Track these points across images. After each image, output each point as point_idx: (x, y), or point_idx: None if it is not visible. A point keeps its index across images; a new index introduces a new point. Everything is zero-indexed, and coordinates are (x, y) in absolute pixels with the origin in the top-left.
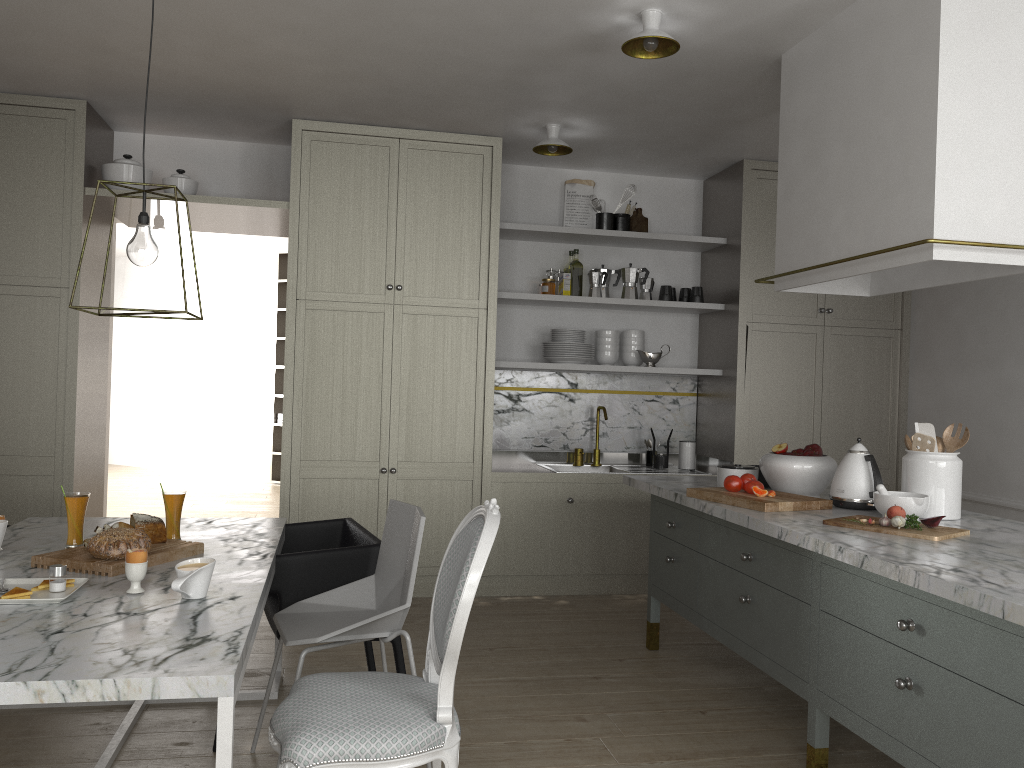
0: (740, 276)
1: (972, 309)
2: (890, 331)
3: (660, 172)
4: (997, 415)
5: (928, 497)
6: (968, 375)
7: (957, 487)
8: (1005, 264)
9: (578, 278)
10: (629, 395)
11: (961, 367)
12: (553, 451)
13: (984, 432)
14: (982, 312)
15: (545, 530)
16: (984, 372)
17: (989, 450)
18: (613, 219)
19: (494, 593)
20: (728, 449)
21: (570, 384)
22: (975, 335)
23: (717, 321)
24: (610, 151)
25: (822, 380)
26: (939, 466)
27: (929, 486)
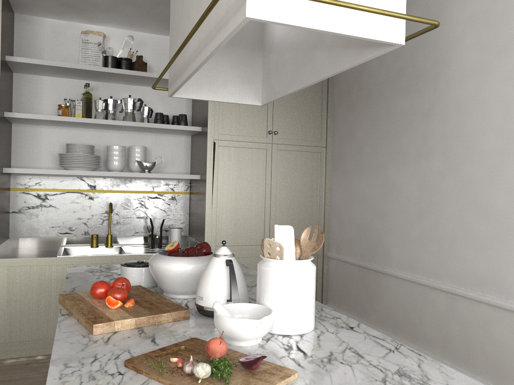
0: (208, 105)
1: (368, 131)
2: (318, 148)
3: (158, 30)
4: (383, 207)
5: (269, 316)
6: (366, 178)
7: (308, 297)
8: (343, 34)
9: (88, 105)
10: (137, 194)
11: (361, 172)
12: (77, 236)
13: (375, 219)
14: (374, 133)
15: (47, 303)
16: (375, 176)
17: (378, 232)
18: (116, 61)
19: (3, 356)
20: (202, 233)
21: (90, 186)
22: (370, 149)
23: (198, 140)
24: (104, 5)
25: (271, 182)
26: (288, 276)
27: (278, 298)
